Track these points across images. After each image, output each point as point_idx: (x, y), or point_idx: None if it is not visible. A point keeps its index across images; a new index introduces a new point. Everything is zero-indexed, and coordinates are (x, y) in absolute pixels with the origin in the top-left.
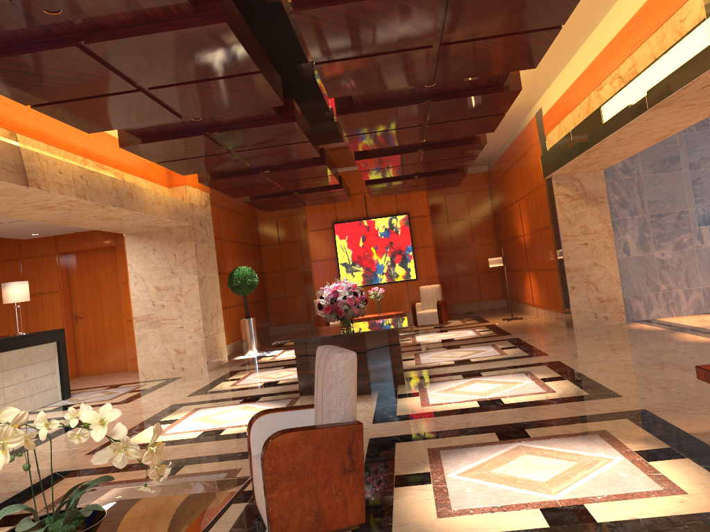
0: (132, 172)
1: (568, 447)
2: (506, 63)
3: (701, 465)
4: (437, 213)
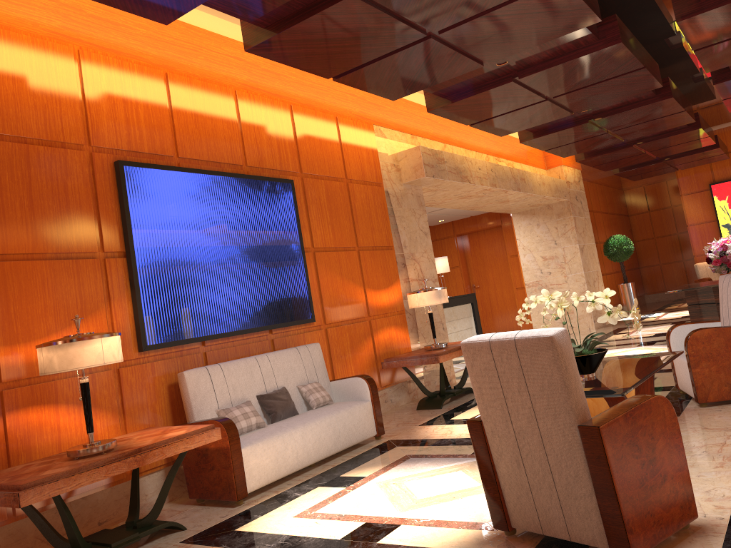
0: (519, 160)
1: None
2: None
3: None
4: None
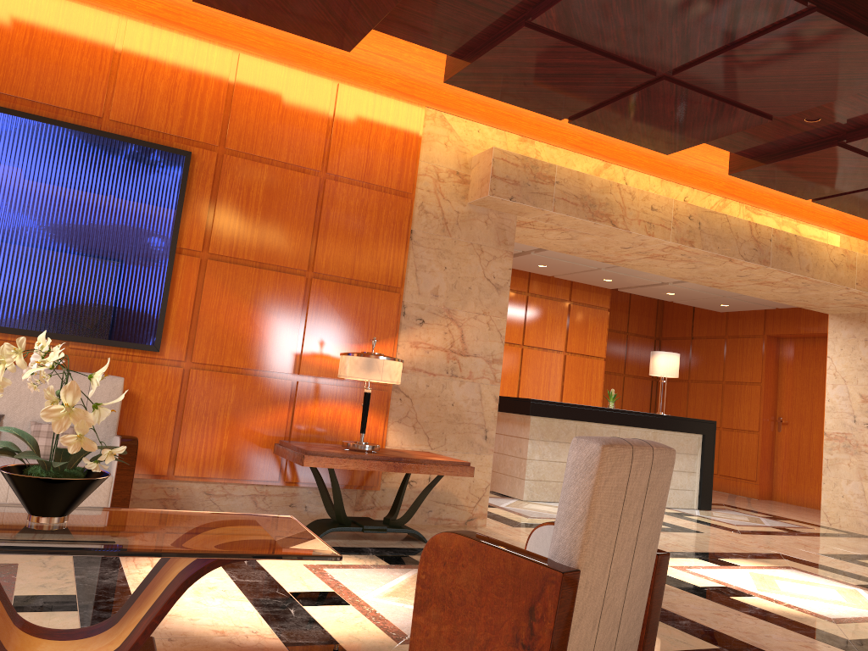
0: (818, 222)
1: None
2: None
3: None
4: None
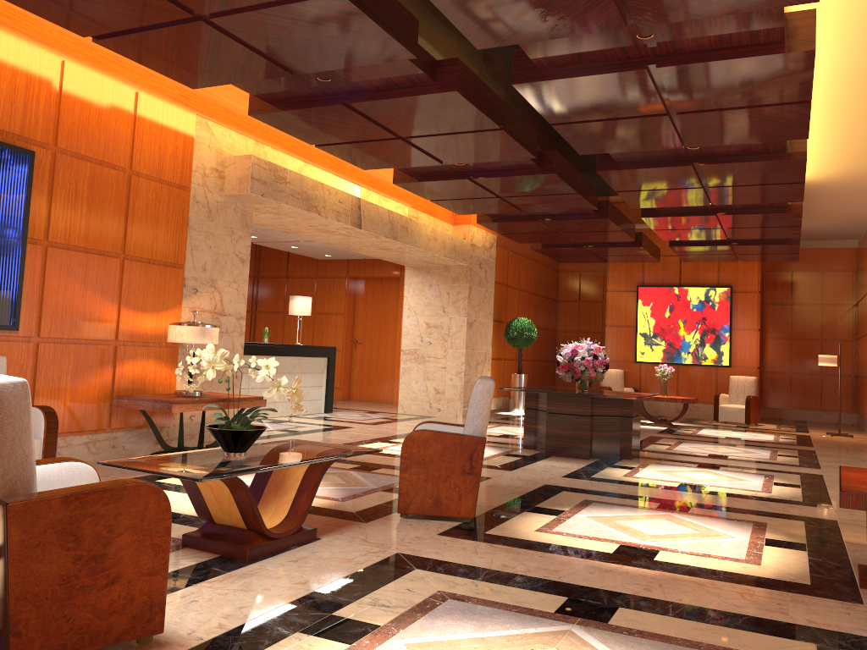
0: (415, 206)
1: (709, 523)
2: (766, 132)
3: (809, 557)
4: (778, 291)
